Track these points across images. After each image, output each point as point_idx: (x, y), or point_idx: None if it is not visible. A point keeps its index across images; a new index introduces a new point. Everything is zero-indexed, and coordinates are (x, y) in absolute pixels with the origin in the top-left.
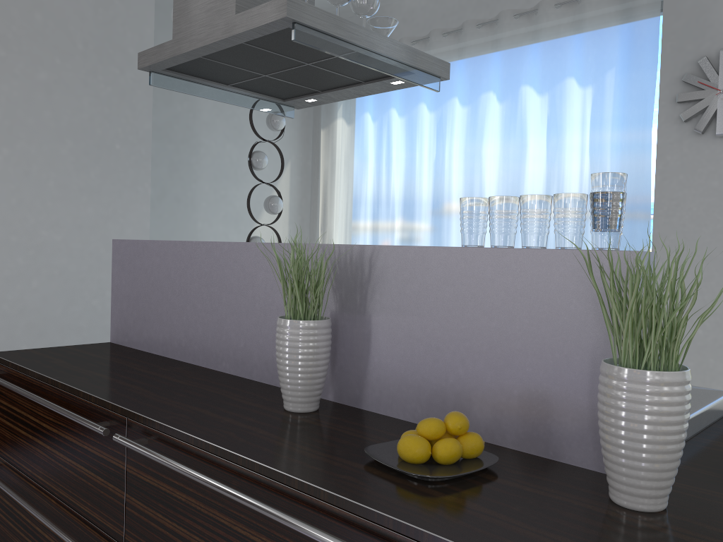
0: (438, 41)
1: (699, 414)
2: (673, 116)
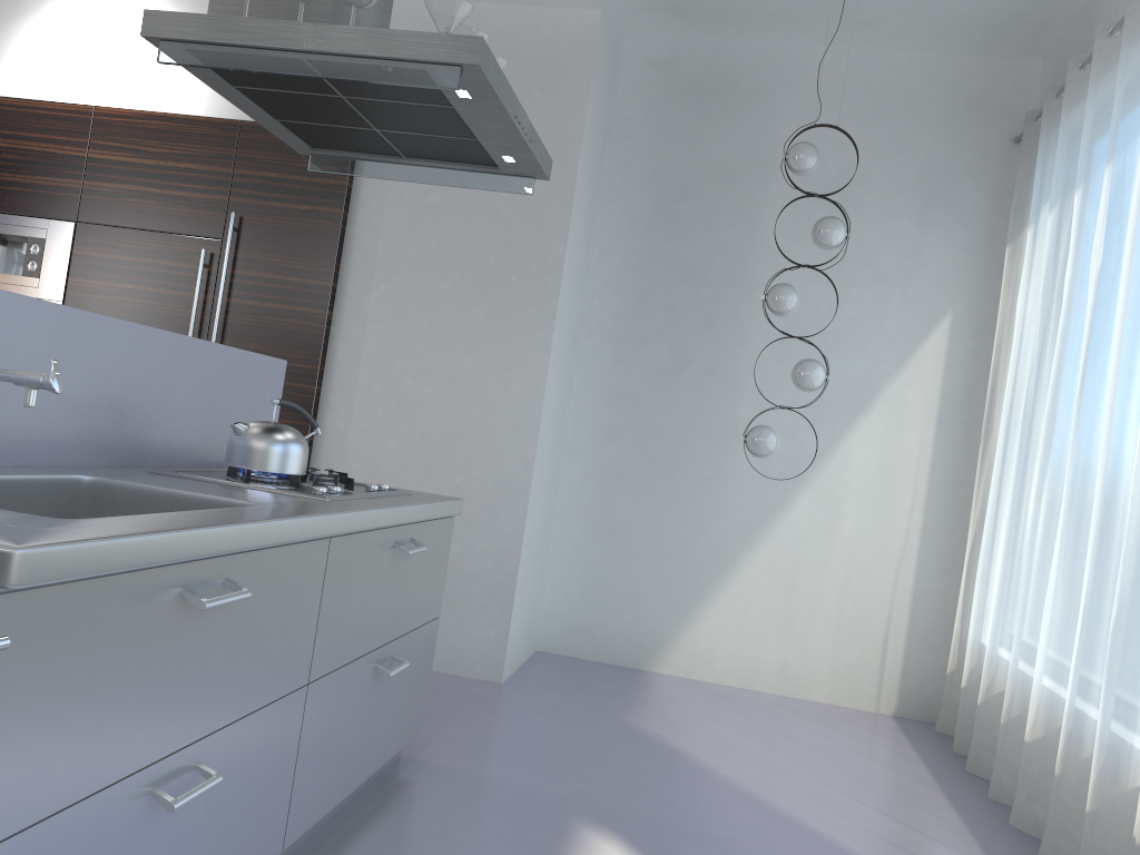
0: (1132, 10)
1: None
2: None
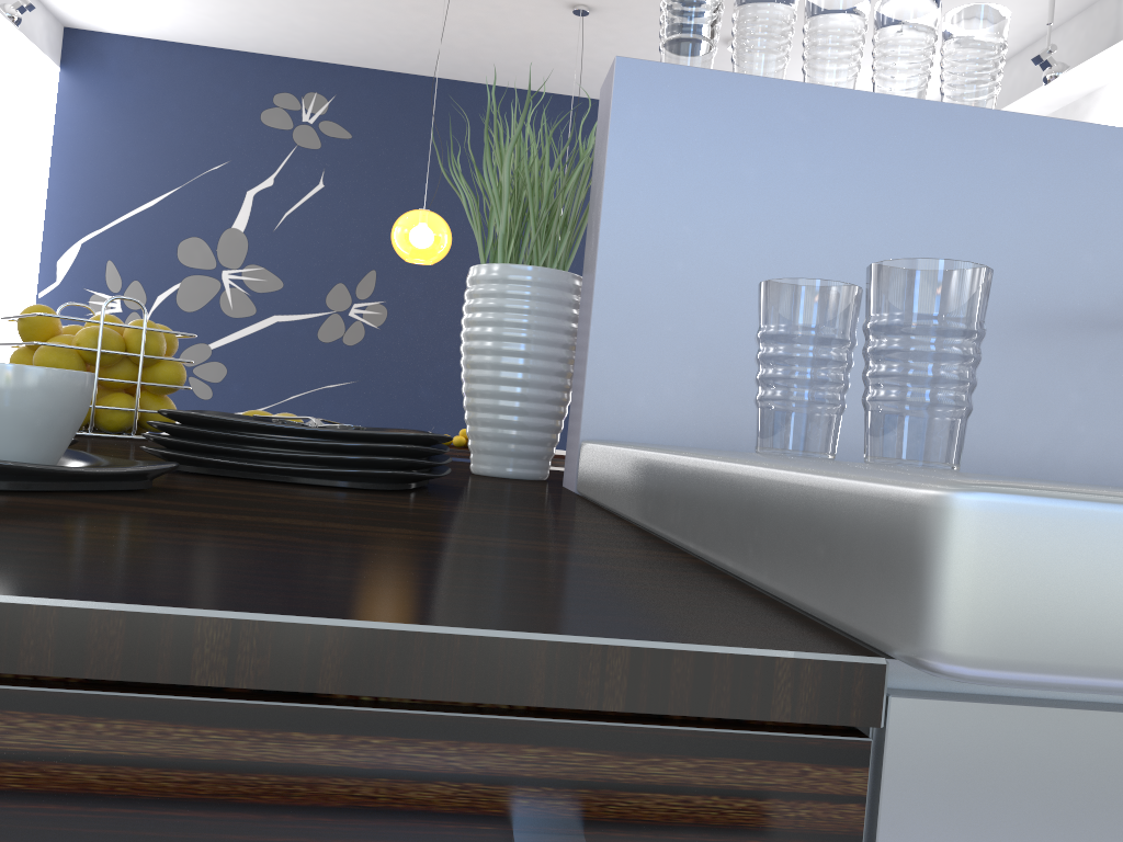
0: None
1: (659, 460)
2: None
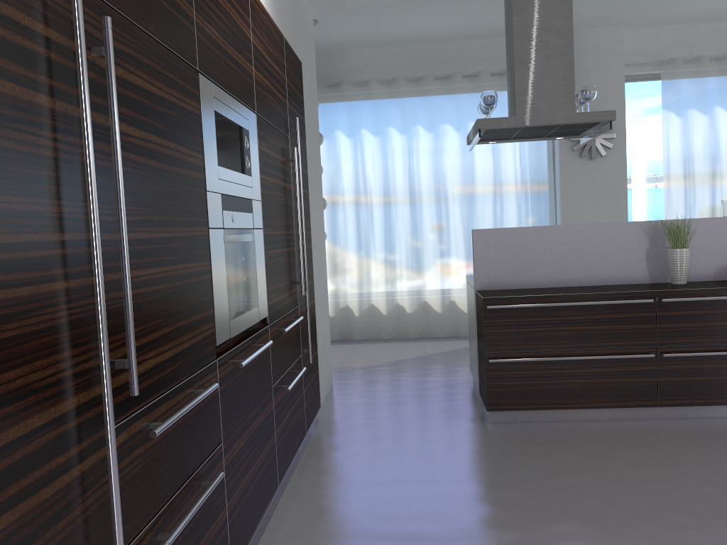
0: (404, 85)
1: None
2: (567, 147)
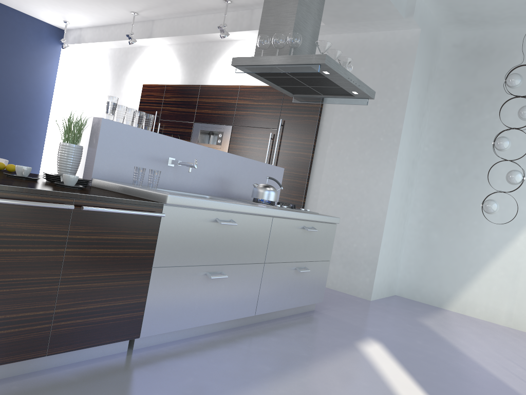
0: None
1: (128, 187)
2: None
